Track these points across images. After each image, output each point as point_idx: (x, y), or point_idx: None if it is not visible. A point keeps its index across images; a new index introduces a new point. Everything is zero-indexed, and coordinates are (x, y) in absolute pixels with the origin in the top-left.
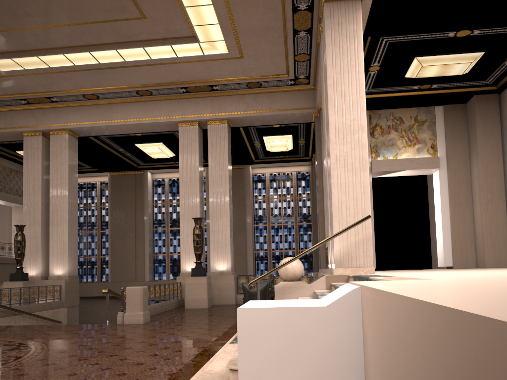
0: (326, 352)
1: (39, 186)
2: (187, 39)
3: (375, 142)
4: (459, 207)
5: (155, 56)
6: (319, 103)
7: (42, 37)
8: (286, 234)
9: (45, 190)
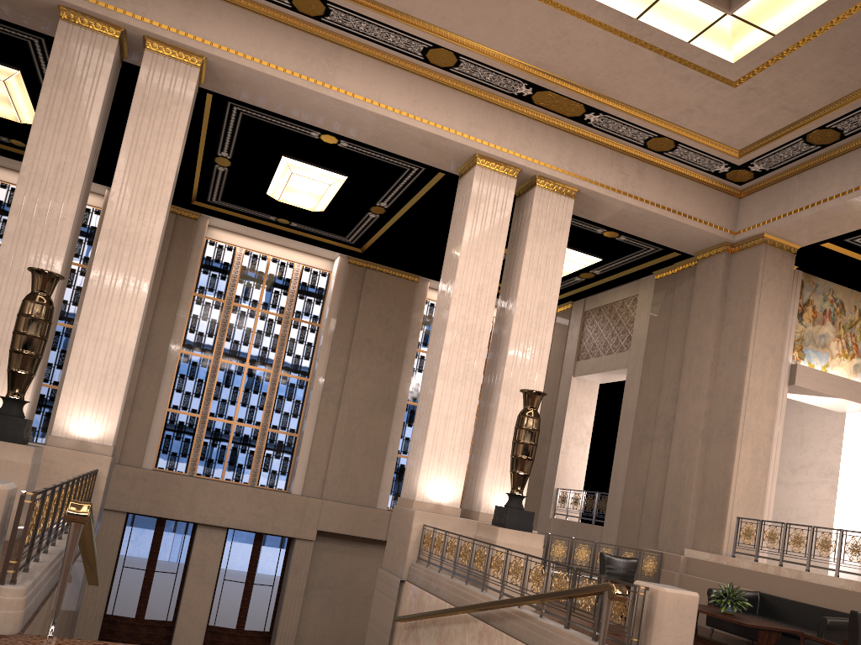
0: None
1: (78, 175)
2: None
3: (801, 332)
4: None
5: None
6: (772, 230)
7: None
8: None
9: (84, 190)
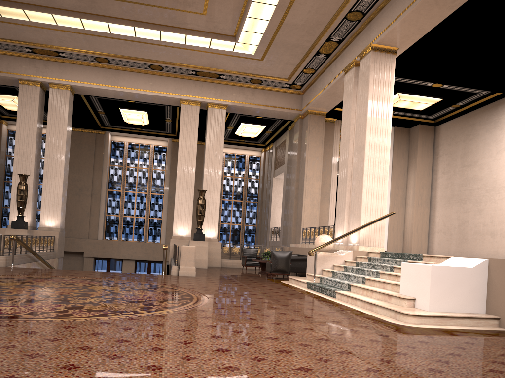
0: (470, 290)
1: (34, 137)
2: (227, 37)
3: None
4: (396, 206)
5: (190, 43)
6: (309, 108)
7: (97, 5)
8: (235, 210)
9: (38, 141)
